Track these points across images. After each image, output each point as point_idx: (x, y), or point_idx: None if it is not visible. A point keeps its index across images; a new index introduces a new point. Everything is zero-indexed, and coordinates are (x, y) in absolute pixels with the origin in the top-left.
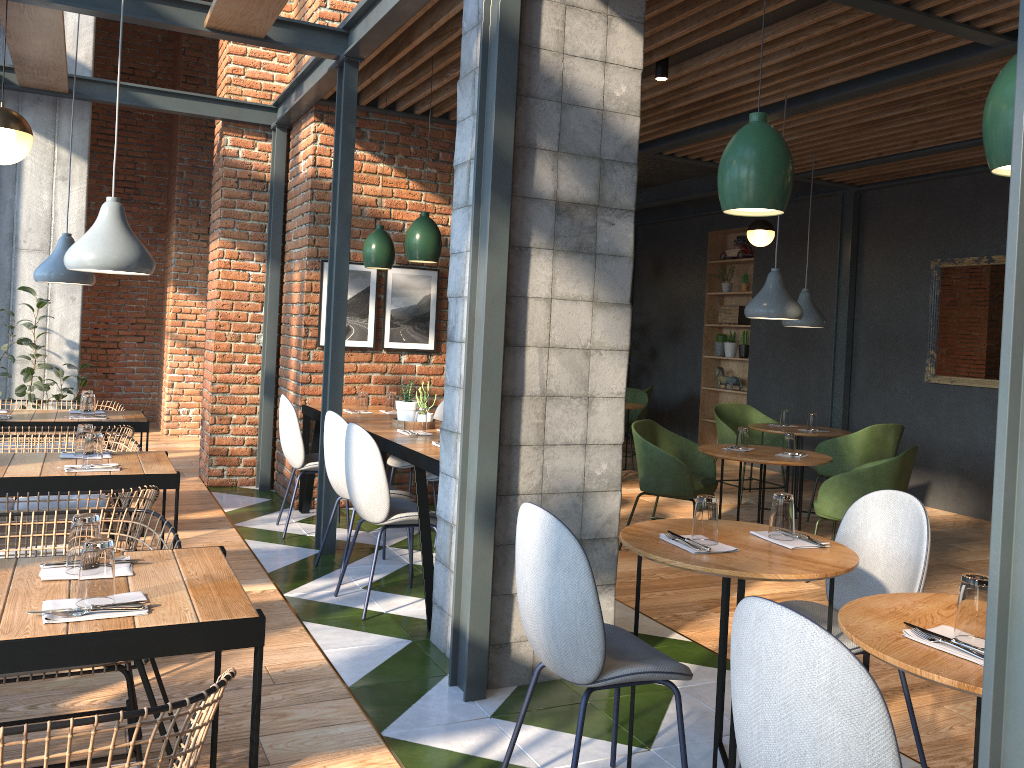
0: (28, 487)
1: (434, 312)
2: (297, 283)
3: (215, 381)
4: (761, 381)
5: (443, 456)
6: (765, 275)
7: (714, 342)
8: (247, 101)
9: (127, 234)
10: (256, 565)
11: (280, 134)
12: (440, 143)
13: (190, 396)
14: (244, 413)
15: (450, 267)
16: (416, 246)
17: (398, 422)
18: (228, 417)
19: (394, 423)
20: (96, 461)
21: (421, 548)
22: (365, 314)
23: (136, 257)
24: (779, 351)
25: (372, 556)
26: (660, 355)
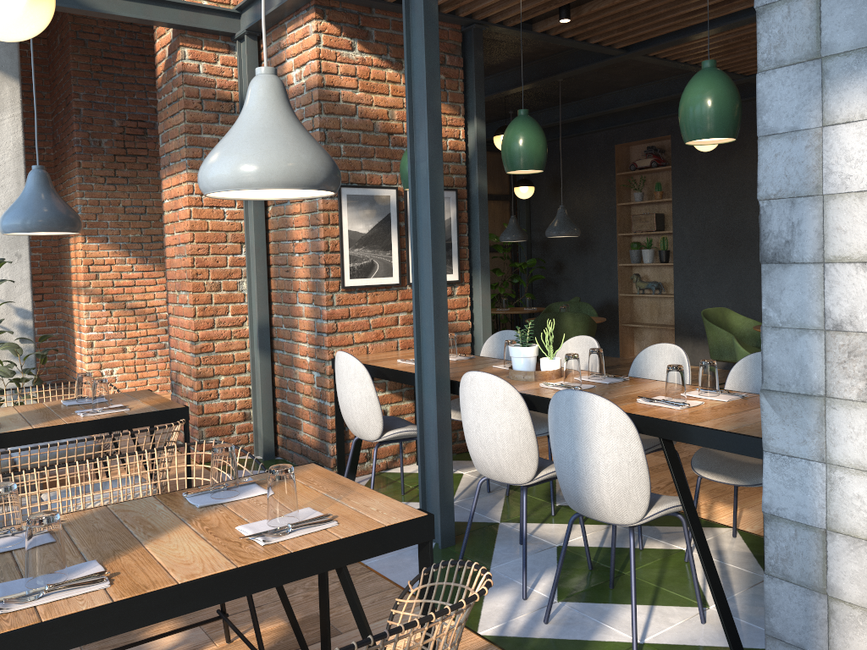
0: (222, 592)
1: (456, 238)
2: (302, 216)
3: (197, 340)
4: (690, 283)
5: (777, 430)
6: (686, 181)
7: (626, 250)
8: (206, 4)
9: (303, 128)
10: (384, 583)
11: (250, 43)
12: (446, 45)
13: (112, 354)
14: (233, 373)
15: (764, 155)
16: (524, 152)
17: (524, 373)
18: (216, 380)
19: (517, 375)
20: (293, 514)
21: (699, 553)
22: (388, 246)
23: (330, 165)
24: (709, 253)
25: (502, 541)
26: (567, 267)
